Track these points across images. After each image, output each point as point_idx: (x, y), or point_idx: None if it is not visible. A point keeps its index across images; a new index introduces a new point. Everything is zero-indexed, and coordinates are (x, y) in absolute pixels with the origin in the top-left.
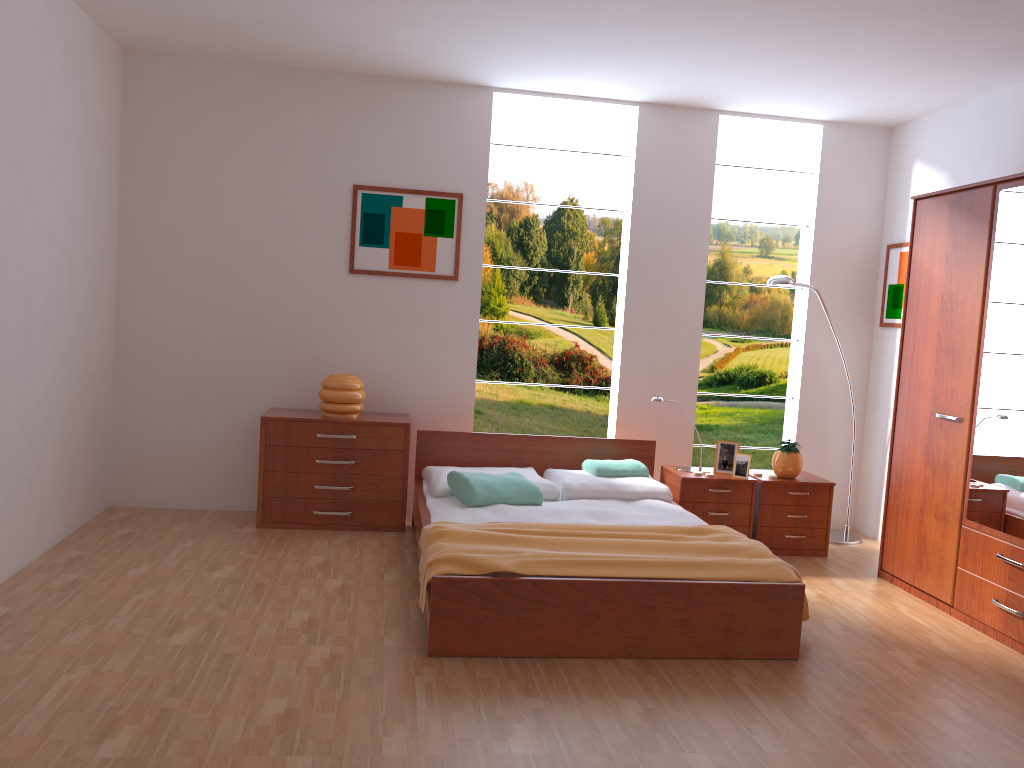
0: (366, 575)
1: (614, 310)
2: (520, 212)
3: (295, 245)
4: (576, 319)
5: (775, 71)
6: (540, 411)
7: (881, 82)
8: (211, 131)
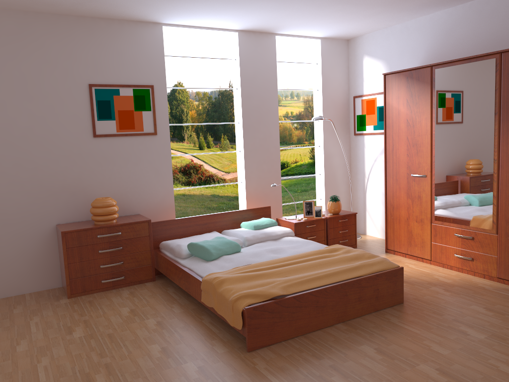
0: (163, 312)
1: (208, 140)
2: None
3: (57, 124)
4: (190, 147)
5: (318, 13)
6: (178, 198)
7: (361, 18)
8: None
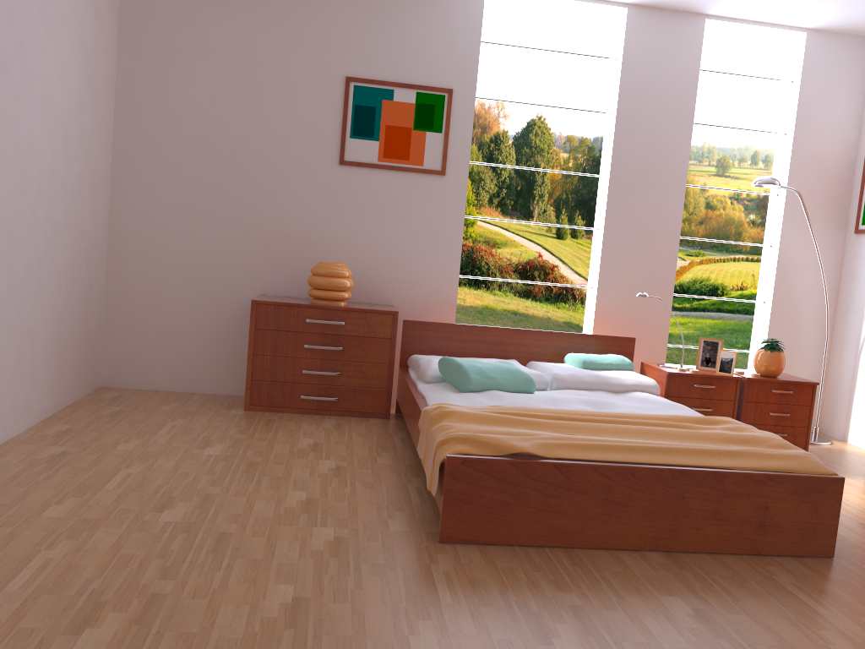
0: (359, 458)
1: (576, 223)
2: (491, 128)
3: (287, 135)
4: (540, 231)
5: None
6: (504, 316)
7: None
8: (208, 18)
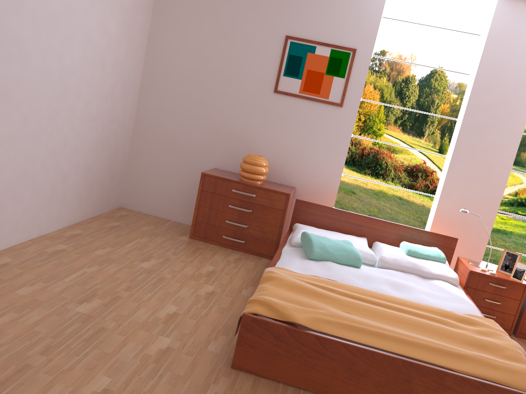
0: (231, 287)
1: None
2: (404, 72)
3: (244, 70)
4: (427, 146)
5: None
6: (392, 199)
7: None
8: None
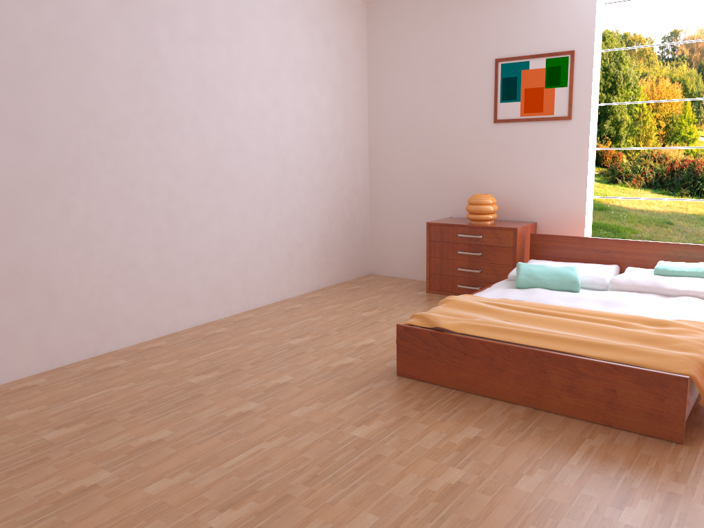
0: None
1: None
2: None
3: (460, 108)
4: None
5: None
6: None
7: None
8: (411, 41)
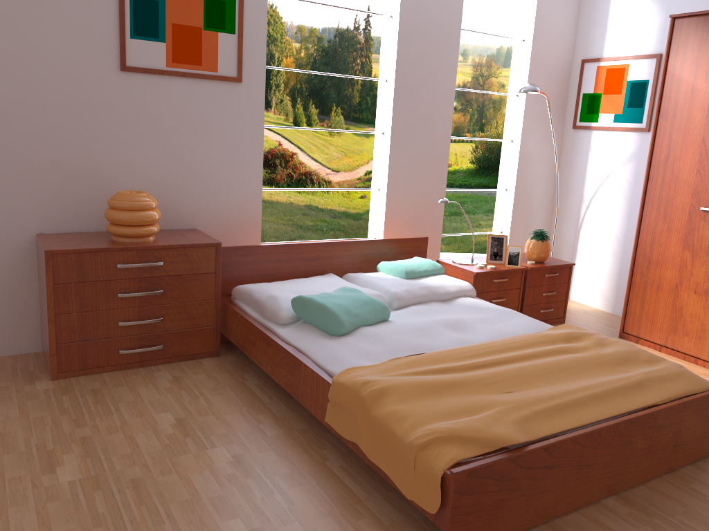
0: (243, 433)
1: (311, 112)
2: None
3: (49, 33)
4: (279, 120)
5: None
6: None
7: None
8: None
